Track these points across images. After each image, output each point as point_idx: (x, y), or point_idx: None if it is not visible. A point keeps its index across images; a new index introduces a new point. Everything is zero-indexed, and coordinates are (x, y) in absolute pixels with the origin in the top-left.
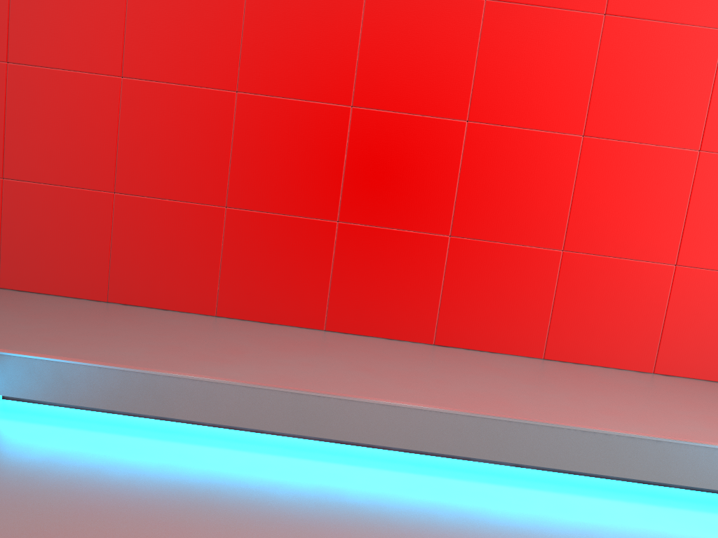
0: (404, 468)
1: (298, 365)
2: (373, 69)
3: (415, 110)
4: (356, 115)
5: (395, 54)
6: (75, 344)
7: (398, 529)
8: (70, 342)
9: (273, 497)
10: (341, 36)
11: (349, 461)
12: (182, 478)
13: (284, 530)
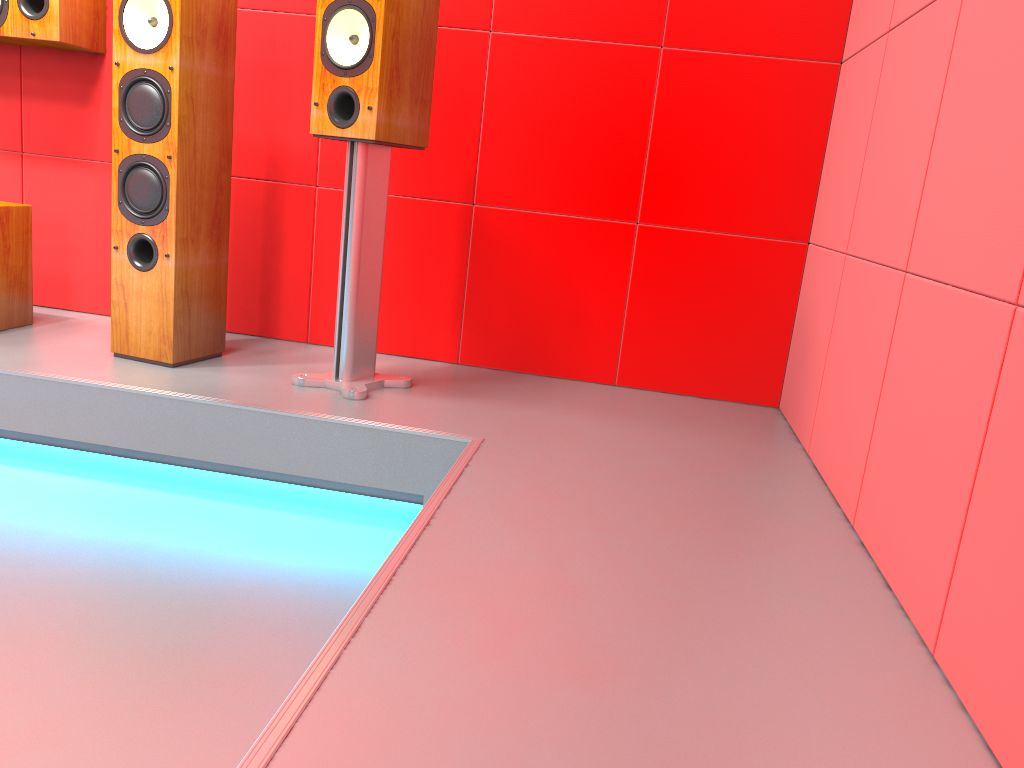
0: None
1: None
2: None
3: None
4: None
5: None
6: (525, 506)
7: None
8: (535, 502)
9: None
10: None
11: None
12: (199, 758)
13: None
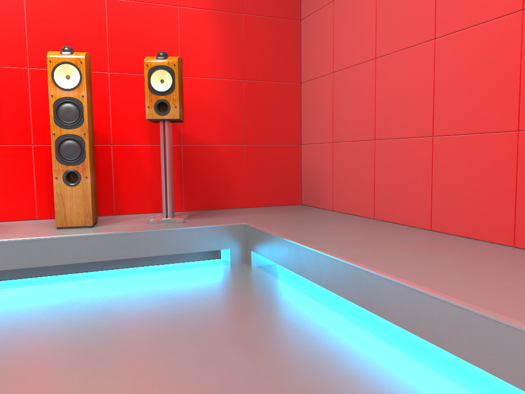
0: (447, 371)
1: (407, 256)
2: None
3: None
4: None
5: None
6: (297, 230)
7: (333, 392)
8: (297, 229)
9: (298, 338)
10: None
11: (404, 347)
12: (275, 313)
13: (263, 353)
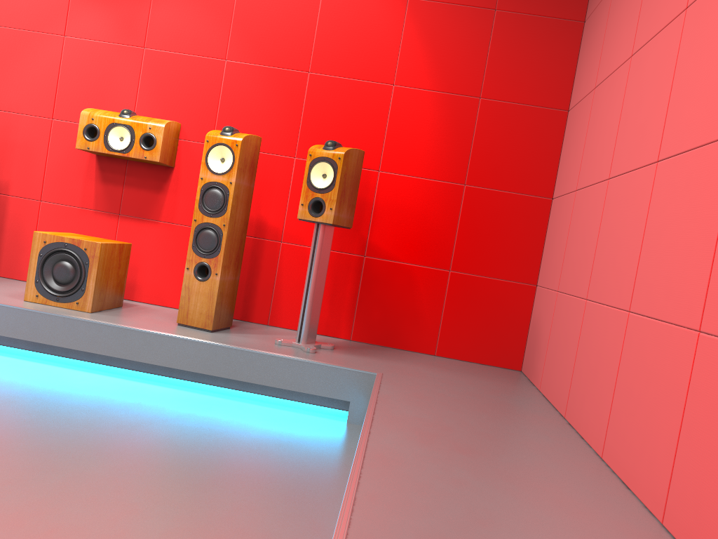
0: None
1: (450, 476)
2: None
3: None
4: None
5: None
6: (415, 399)
7: None
8: (418, 398)
9: (256, 531)
10: None
11: None
12: (289, 494)
13: (192, 529)
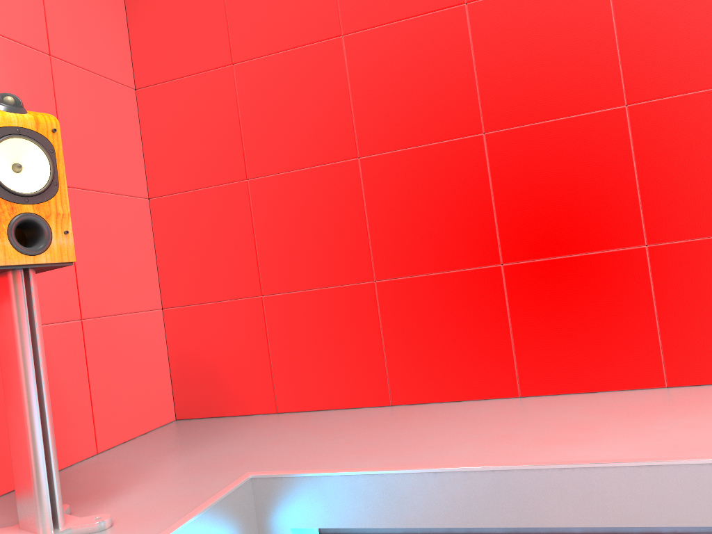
0: None
1: (680, 429)
2: (641, 55)
3: (711, 83)
4: (635, 113)
5: (664, 28)
6: (389, 451)
7: None
8: (382, 450)
9: None
10: (590, 33)
11: None
12: None
13: None
